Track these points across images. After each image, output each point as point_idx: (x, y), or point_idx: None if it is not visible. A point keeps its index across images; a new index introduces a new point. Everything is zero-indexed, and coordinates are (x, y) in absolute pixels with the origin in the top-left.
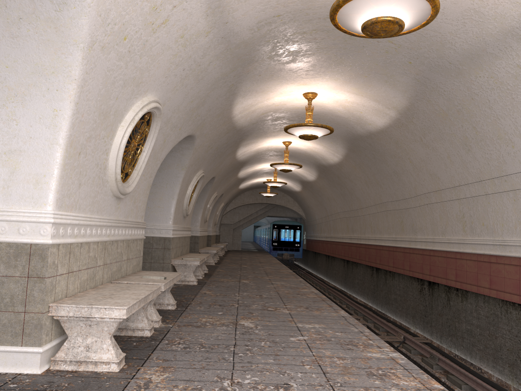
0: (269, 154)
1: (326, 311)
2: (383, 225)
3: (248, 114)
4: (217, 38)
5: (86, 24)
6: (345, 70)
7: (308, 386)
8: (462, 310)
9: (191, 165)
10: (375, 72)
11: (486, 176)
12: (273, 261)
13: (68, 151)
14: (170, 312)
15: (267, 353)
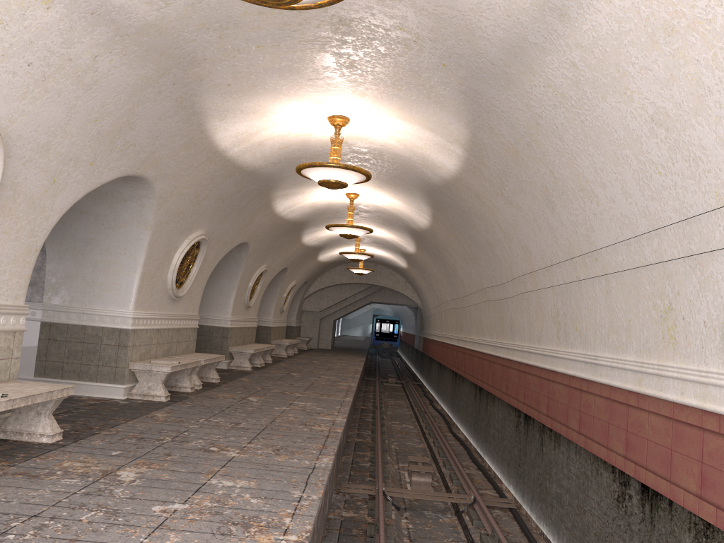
0: (337, 212)
1: (301, 457)
2: (486, 322)
3: (253, 148)
4: (80, 14)
5: None
6: (365, 78)
7: None
8: (553, 462)
9: (164, 223)
10: (407, 81)
11: (576, 251)
12: (352, 368)
13: None
14: (36, 447)
15: (62, 536)
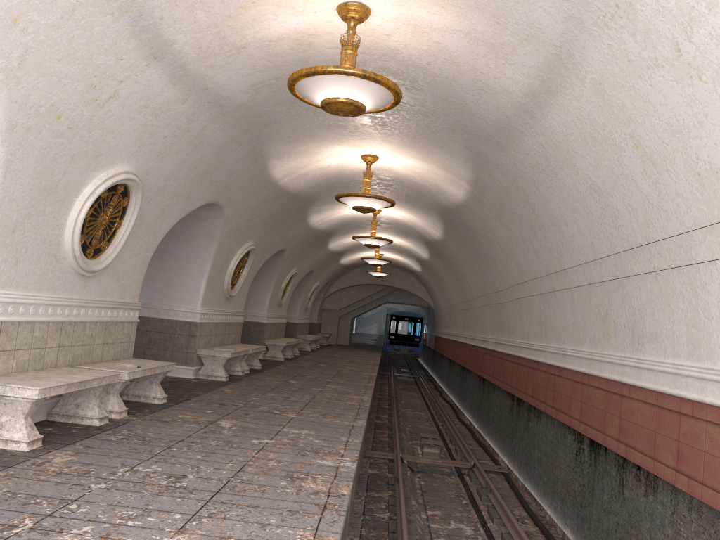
0: (361, 223)
1: (342, 420)
2: (489, 322)
3: (299, 178)
4: (201, 103)
5: (0, 111)
6: (393, 132)
7: (204, 479)
8: (536, 433)
9: (226, 237)
10: (425, 136)
11: (552, 269)
12: (370, 361)
13: None
14: (153, 406)
15: (204, 450)
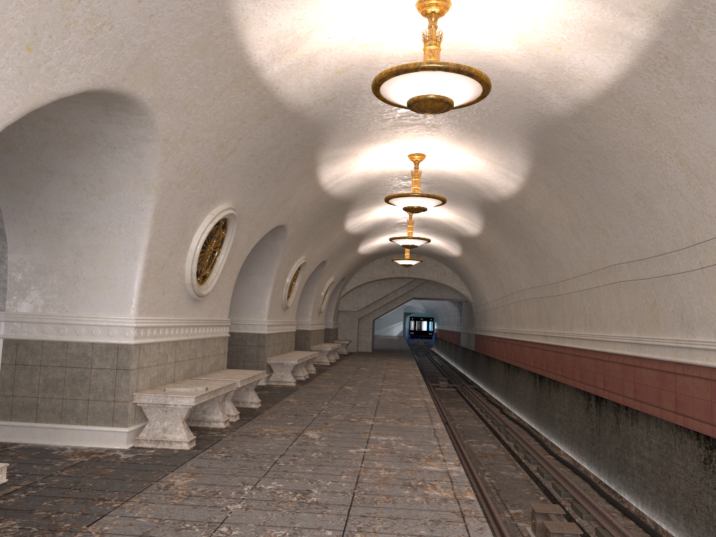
0: (391, 185)
1: None
2: (610, 312)
3: (299, 69)
4: None
5: None
6: None
7: None
8: None
9: (174, 185)
10: None
11: None
12: (410, 375)
13: None
14: None
15: None
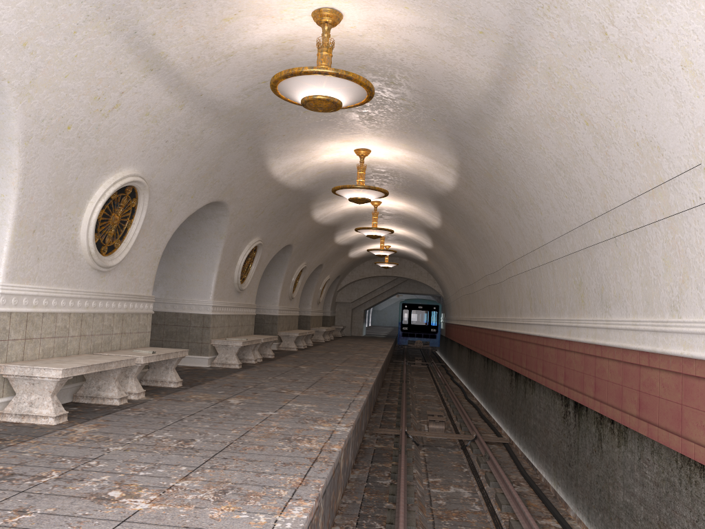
0: (364, 216)
1: (344, 395)
2: (489, 303)
3: (298, 174)
4: (198, 109)
5: (16, 125)
6: (381, 126)
7: (210, 441)
8: (531, 403)
9: (233, 233)
10: (410, 128)
11: (535, 245)
12: (381, 349)
13: (18, 230)
14: (169, 389)
15: (213, 421)
